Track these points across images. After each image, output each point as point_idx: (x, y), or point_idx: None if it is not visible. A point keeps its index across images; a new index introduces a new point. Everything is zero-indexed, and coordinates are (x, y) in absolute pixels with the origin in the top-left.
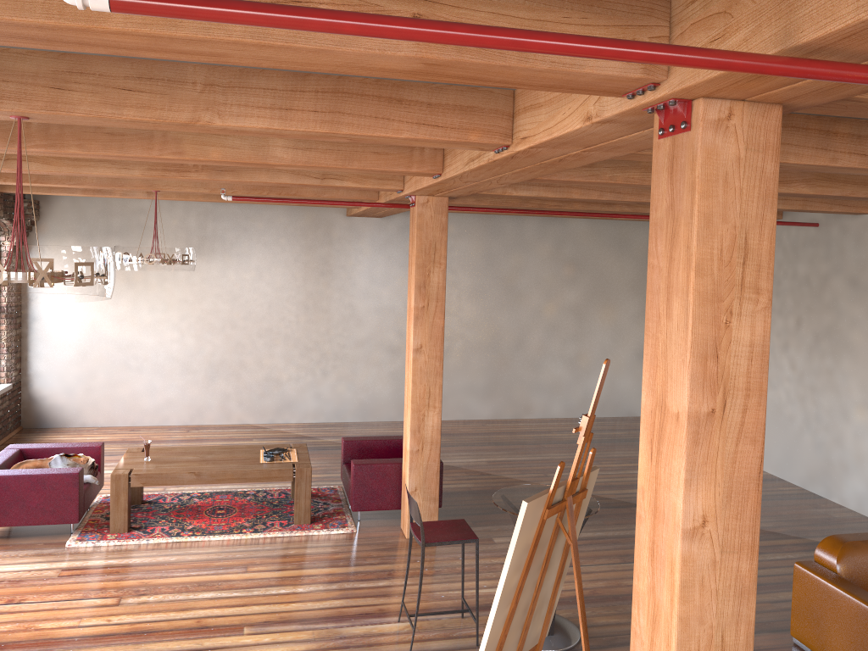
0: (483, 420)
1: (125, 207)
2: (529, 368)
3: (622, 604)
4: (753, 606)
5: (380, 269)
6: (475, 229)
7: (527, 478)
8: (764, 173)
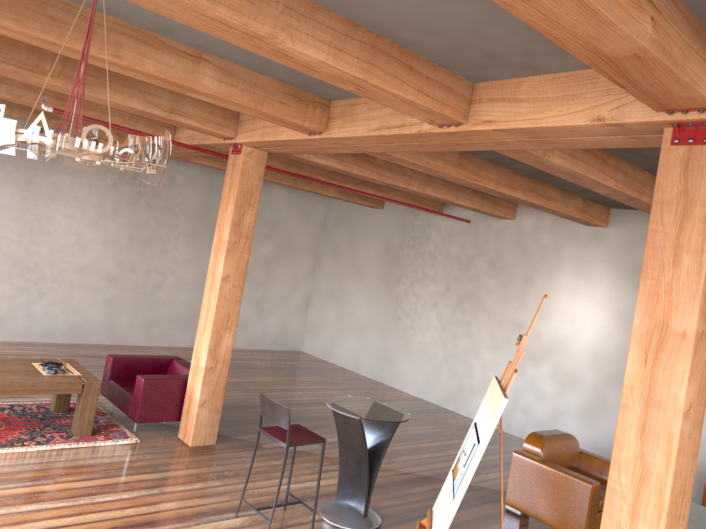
0: (182, 348)
1: None
2: None
3: (389, 491)
4: (696, 464)
5: (110, 204)
6: (199, 182)
7: (252, 396)
8: None
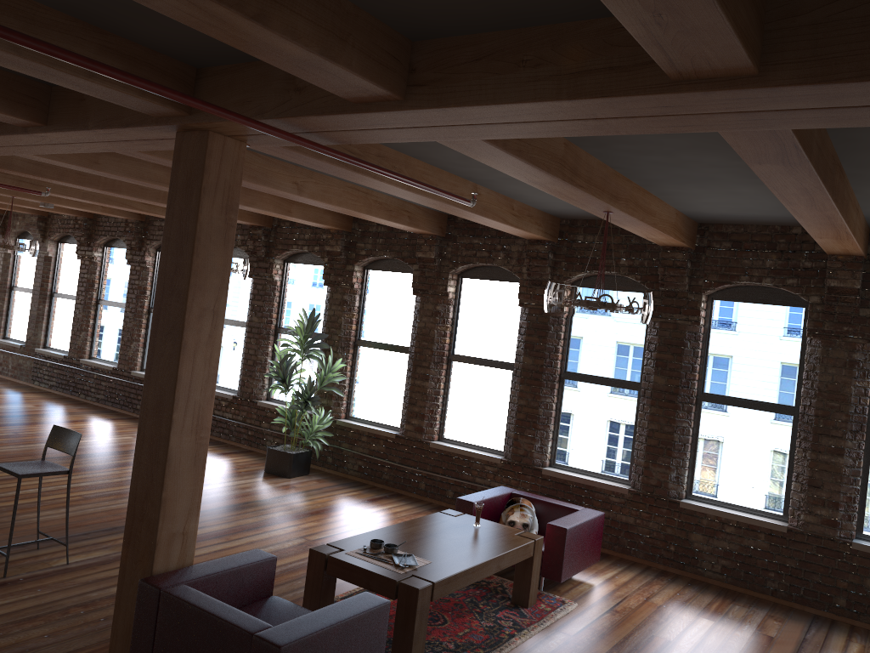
0: None
1: None
2: None
3: None
4: None
5: None
6: None
7: None
8: None
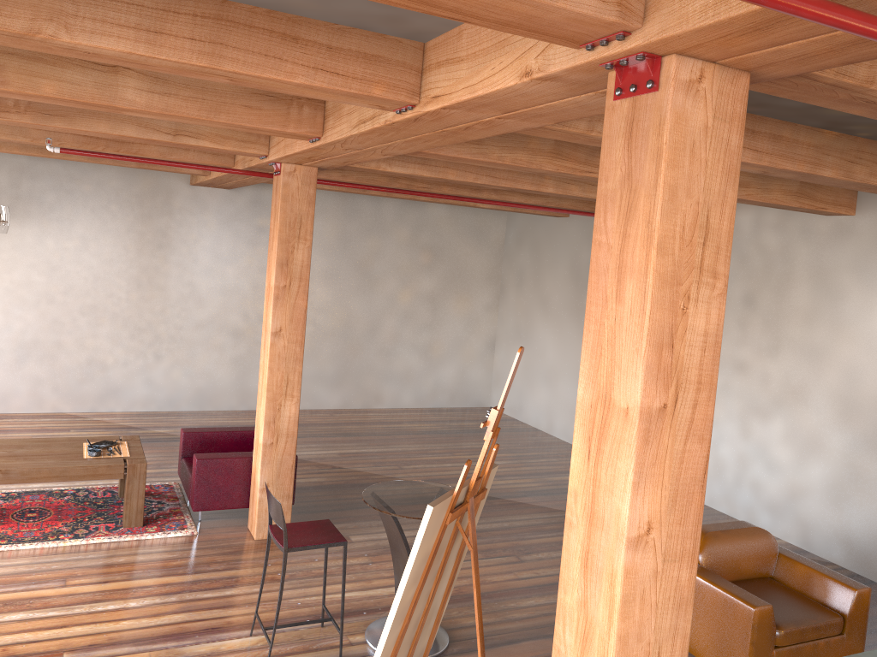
0: (331, 410)
1: None
2: (381, 356)
3: (488, 603)
4: (689, 618)
5: (226, 246)
6: (332, 208)
7: (381, 471)
8: (729, 146)
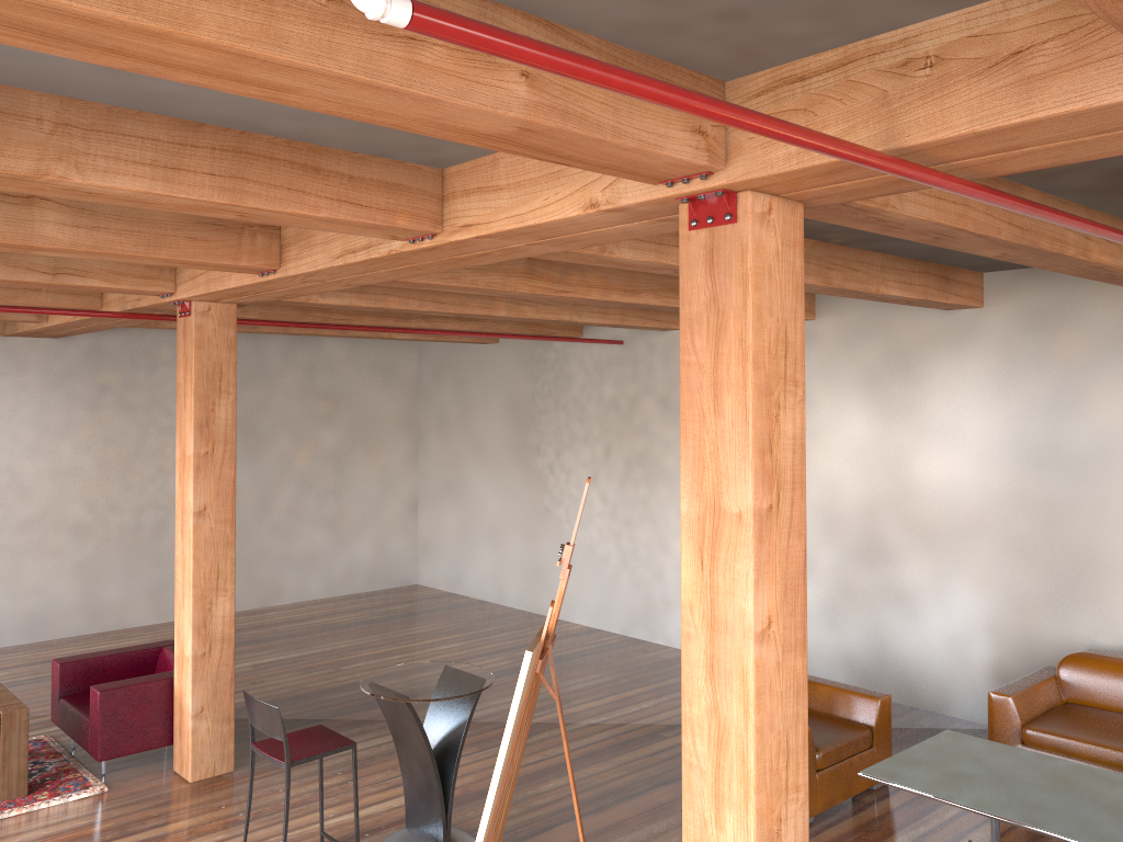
0: None
1: None
2: (278, 537)
3: None
4: (806, 704)
5: (57, 414)
6: None
7: (317, 677)
8: (795, 268)
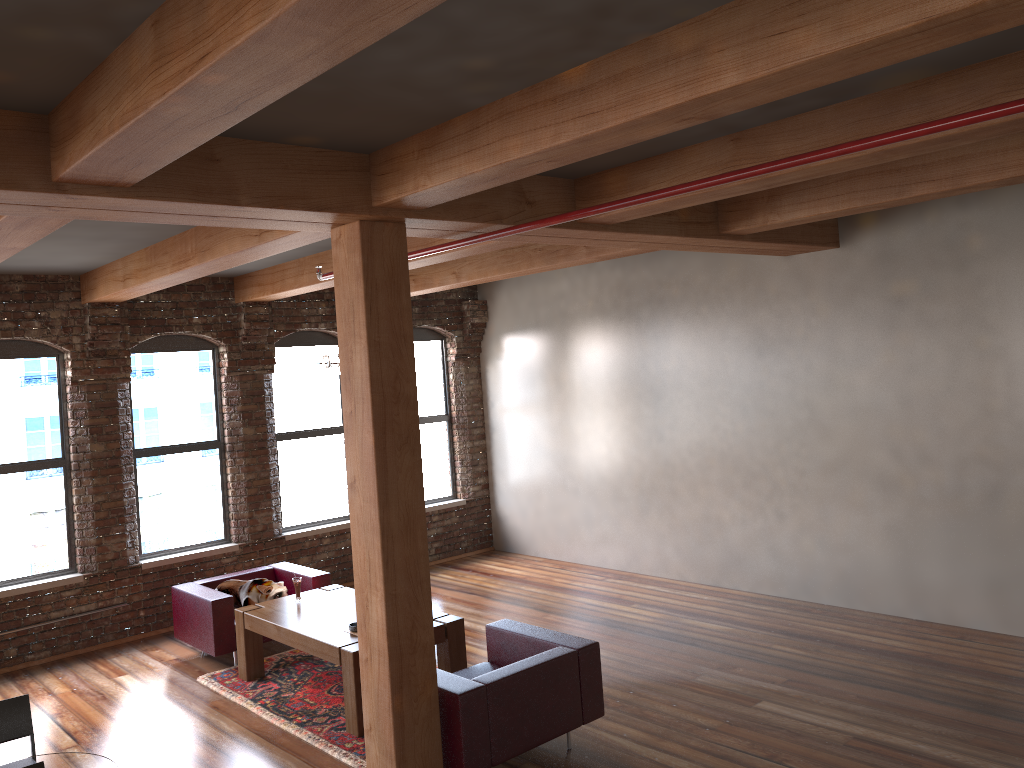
0: None
1: (547, 293)
2: None
3: None
4: None
5: (847, 338)
6: None
7: None
8: None
